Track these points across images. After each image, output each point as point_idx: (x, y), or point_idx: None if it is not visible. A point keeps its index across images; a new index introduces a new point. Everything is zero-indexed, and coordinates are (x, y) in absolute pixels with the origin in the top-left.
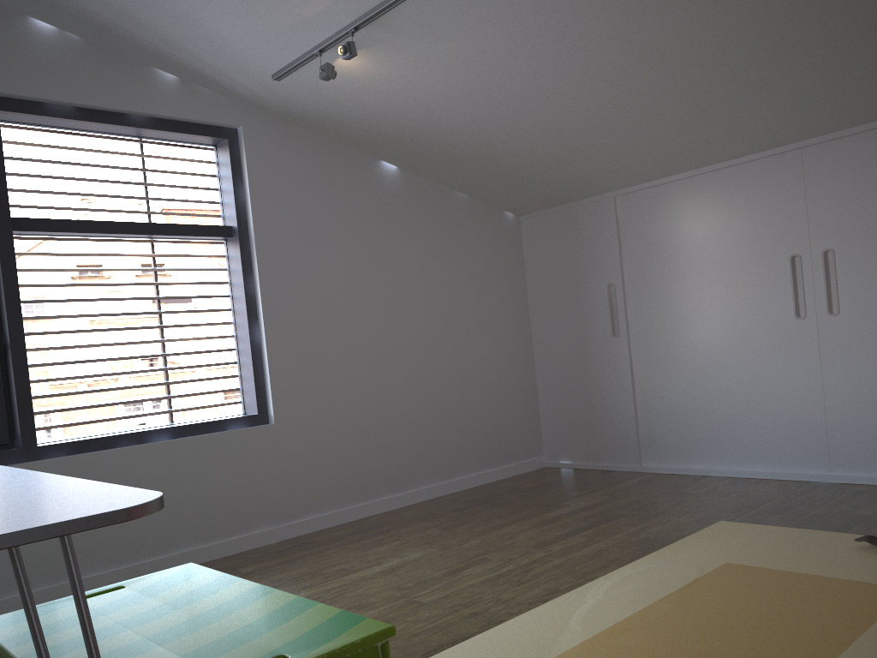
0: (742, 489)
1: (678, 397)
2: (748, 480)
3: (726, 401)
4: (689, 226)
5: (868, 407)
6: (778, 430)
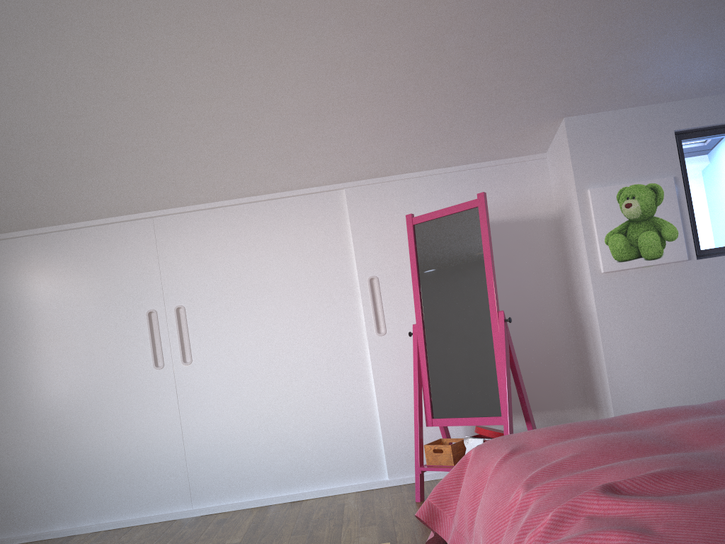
0: (114, 543)
1: (39, 457)
2: (117, 531)
3: (91, 454)
4: (47, 281)
5: (220, 442)
6: (144, 475)
